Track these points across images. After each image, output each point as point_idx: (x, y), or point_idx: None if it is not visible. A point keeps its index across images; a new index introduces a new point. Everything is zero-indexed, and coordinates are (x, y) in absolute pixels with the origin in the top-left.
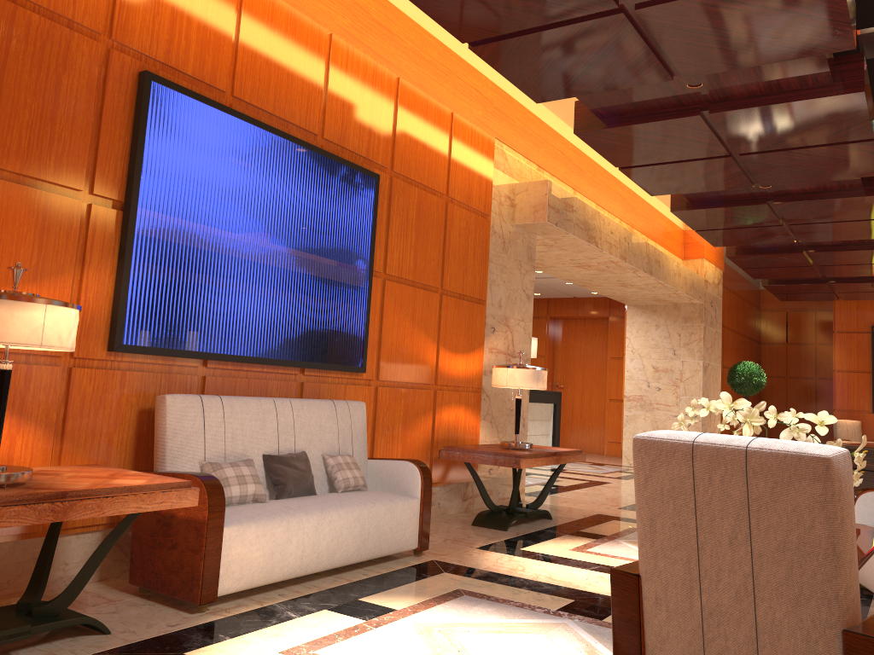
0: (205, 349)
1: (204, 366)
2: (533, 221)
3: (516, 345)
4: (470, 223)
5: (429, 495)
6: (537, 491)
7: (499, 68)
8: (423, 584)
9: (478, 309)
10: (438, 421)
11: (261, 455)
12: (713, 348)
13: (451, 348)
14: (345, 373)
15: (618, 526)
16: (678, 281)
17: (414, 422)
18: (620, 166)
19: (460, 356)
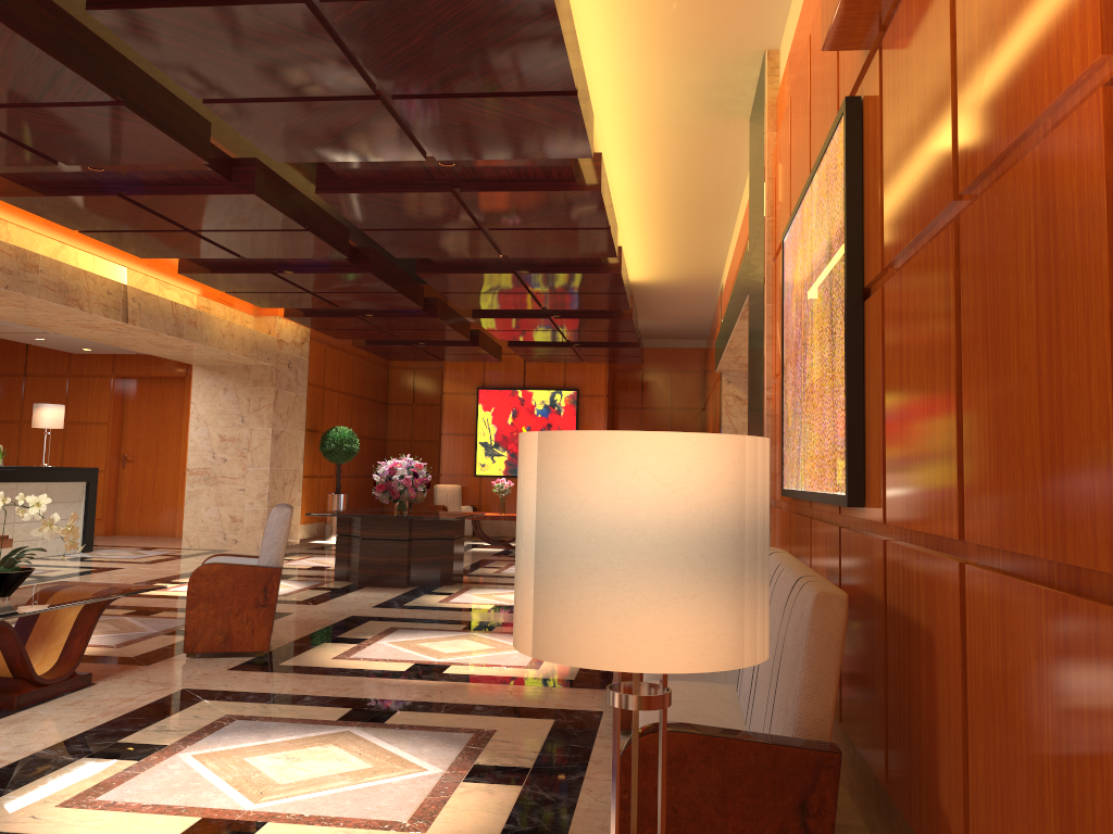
0: None
1: None
2: None
3: None
4: None
5: None
6: None
7: None
8: None
9: None
10: None
11: None
12: (292, 413)
13: None
14: None
15: None
16: (229, 343)
17: None
18: (77, 230)
19: None
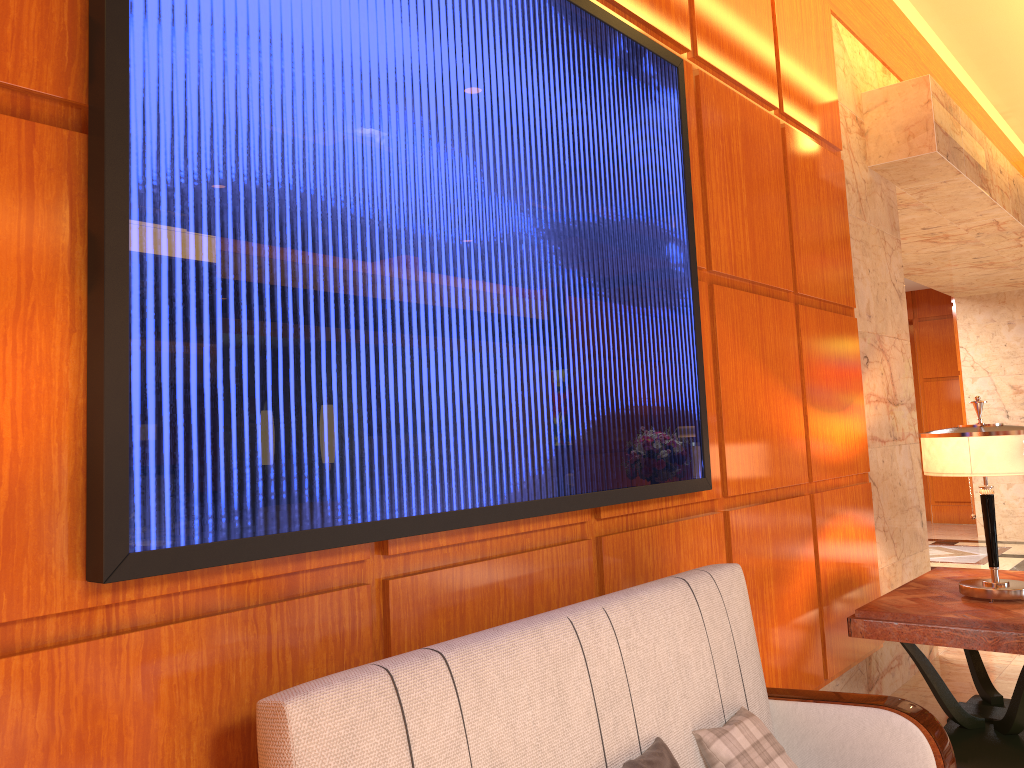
0: (378, 512)
1: (380, 553)
2: (908, 154)
3: (896, 384)
4: (818, 163)
5: None
6: None
7: None
8: None
9: (847, 325)
10: (822, 554)
11: None
12: None
13: (822, 406)
14: (672, 498)
15: None
16: None
17: (790, 567)
18: None
19: (835, 418)
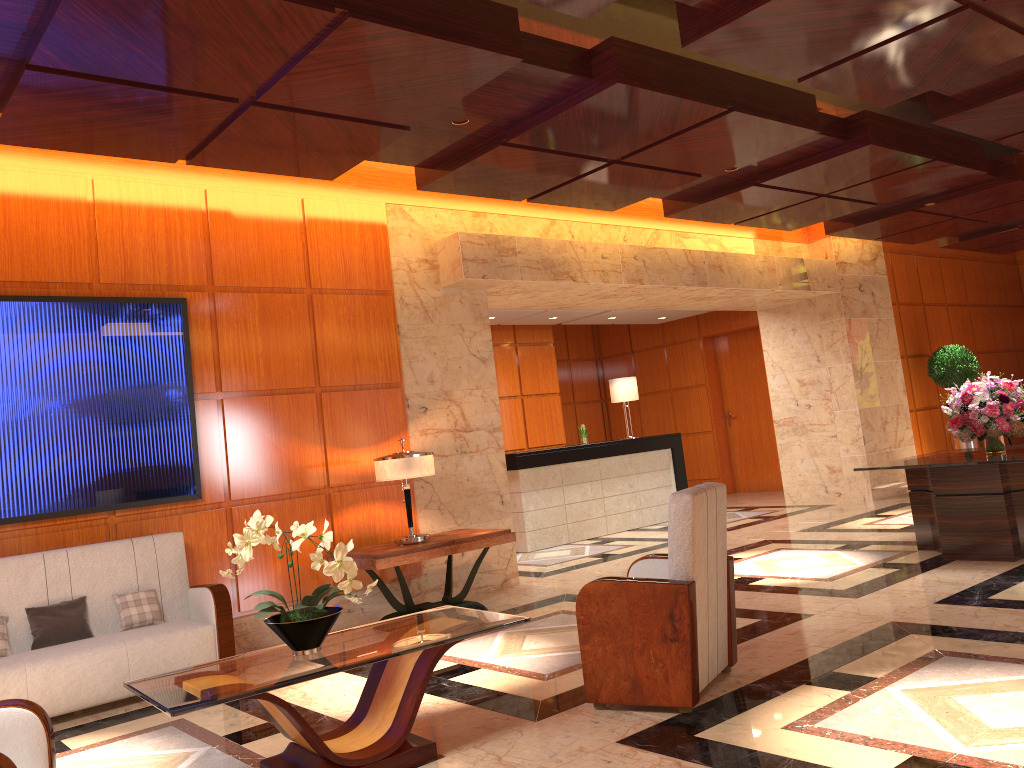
0: None
1: None
2: (454, 280)
3: (471, 418)
4: (356, 306)
5: (228, 618)
6: (563, 568)
7: (243, 168)
8: (158, 716)
9: (387, 394)
10: (339, 525)
11: (24, 609)
12: (877, 342)
13: (346, 445)
14: (177, 504)
15: (547, 610)
16: (770, 279)
17: None
18: (522, 199)
19: (365, 450)
